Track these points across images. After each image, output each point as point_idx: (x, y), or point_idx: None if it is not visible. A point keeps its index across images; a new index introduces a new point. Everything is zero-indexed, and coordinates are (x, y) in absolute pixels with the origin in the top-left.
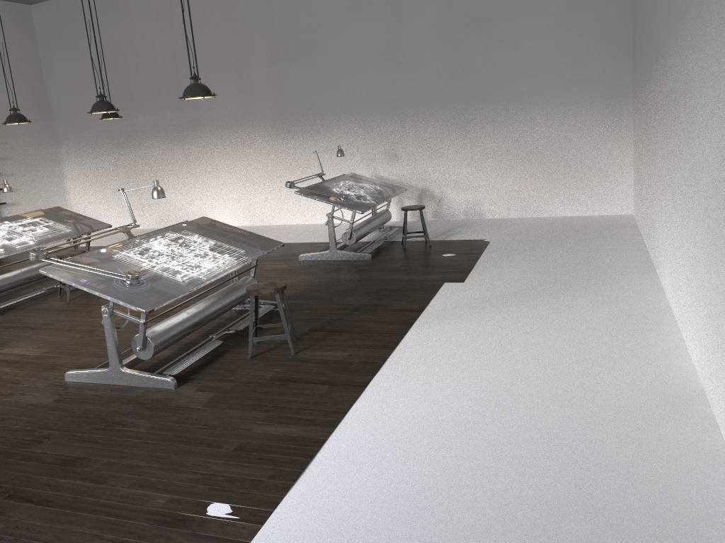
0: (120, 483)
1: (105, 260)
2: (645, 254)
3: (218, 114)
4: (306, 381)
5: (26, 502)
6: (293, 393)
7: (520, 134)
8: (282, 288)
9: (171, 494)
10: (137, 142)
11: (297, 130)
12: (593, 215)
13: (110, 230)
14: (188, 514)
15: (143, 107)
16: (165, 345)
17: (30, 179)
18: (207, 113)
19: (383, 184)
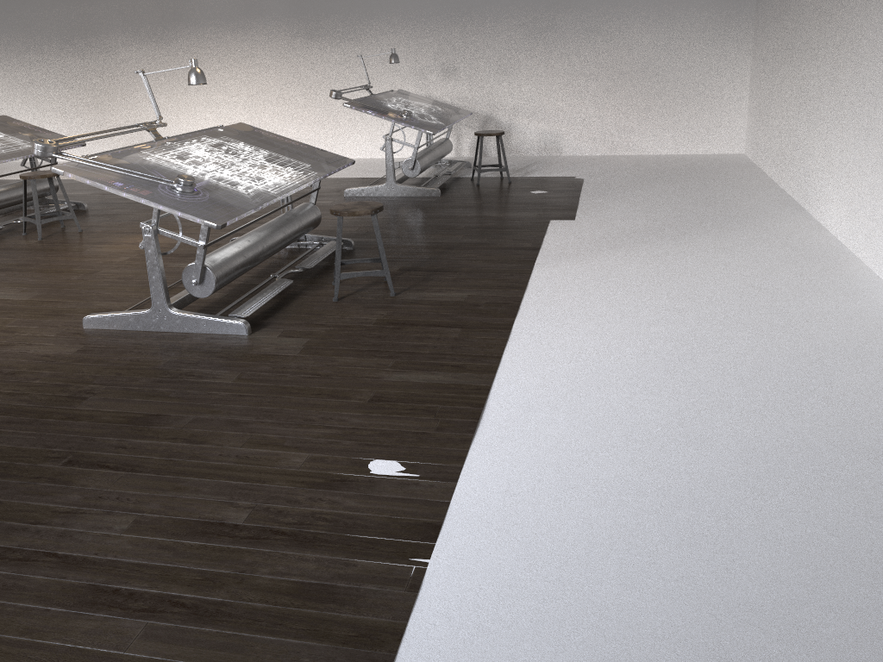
0: (228, 442)
1: (137, 162)
2: (782, 192)
3: (213, 6)
4: (427, 324)
5: (99, 468)
6: (417, 337)
7: (613, 48)
8: (380, 208)
9: (309, 452)
10: (97, 41)
11: (322, 32)
12: (696, 154)
13: (130, 127)
14: (345, 474)
15: None
16: (227, 279)
17: None
18: (198, 4)
19: (443, 105)
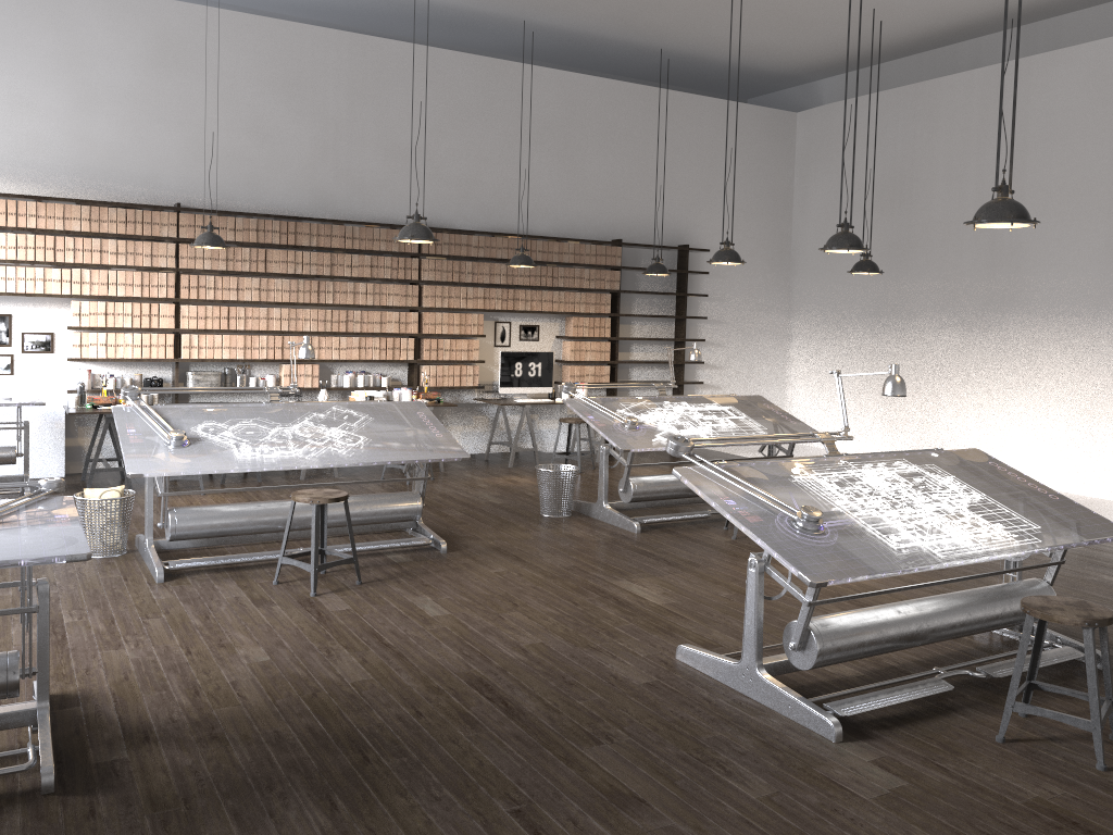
0: None
1: (777, 479)
2: None
3: (1055, 289)
4: None
5: (532, 834)
6: None
7: None
8: (1101, 620)
9: None
10: (906, 321)
11: None
12: None
13: (800, 435)
14: None
15: (926, 266)
16: (839, 655)
17: (742, 356)
18: (1036, 285)
19: None
